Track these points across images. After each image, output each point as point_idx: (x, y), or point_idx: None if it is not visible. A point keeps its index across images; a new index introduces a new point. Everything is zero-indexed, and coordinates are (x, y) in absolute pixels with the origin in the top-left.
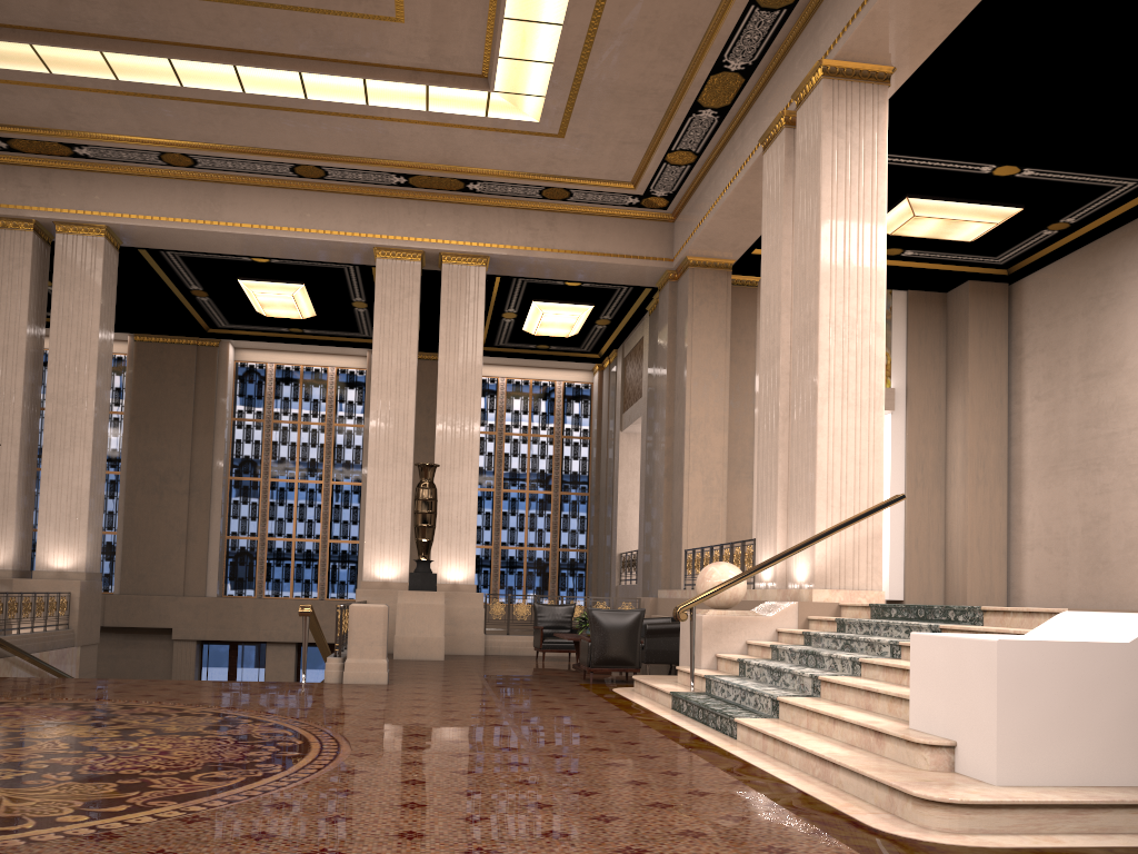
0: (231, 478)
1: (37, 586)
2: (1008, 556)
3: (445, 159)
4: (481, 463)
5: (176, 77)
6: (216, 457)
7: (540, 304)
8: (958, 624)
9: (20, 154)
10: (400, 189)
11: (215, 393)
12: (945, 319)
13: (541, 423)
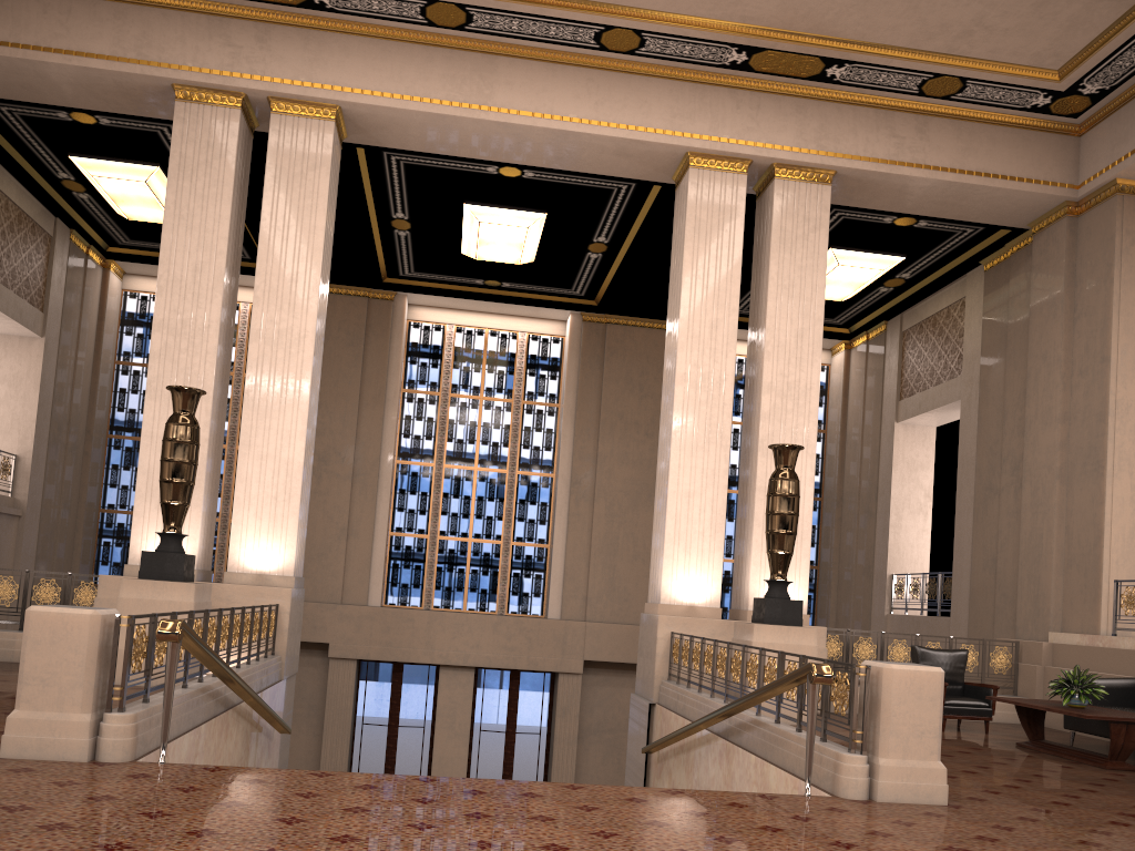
0: (398, 462)
1: (233, 594)
2: None
3: (819, 24)
4: None
5: None
6: (385, 435)
7: (839, 252)
8: None
9: None
10: (728, 74)
11: (387, 356)
12: None
13: None
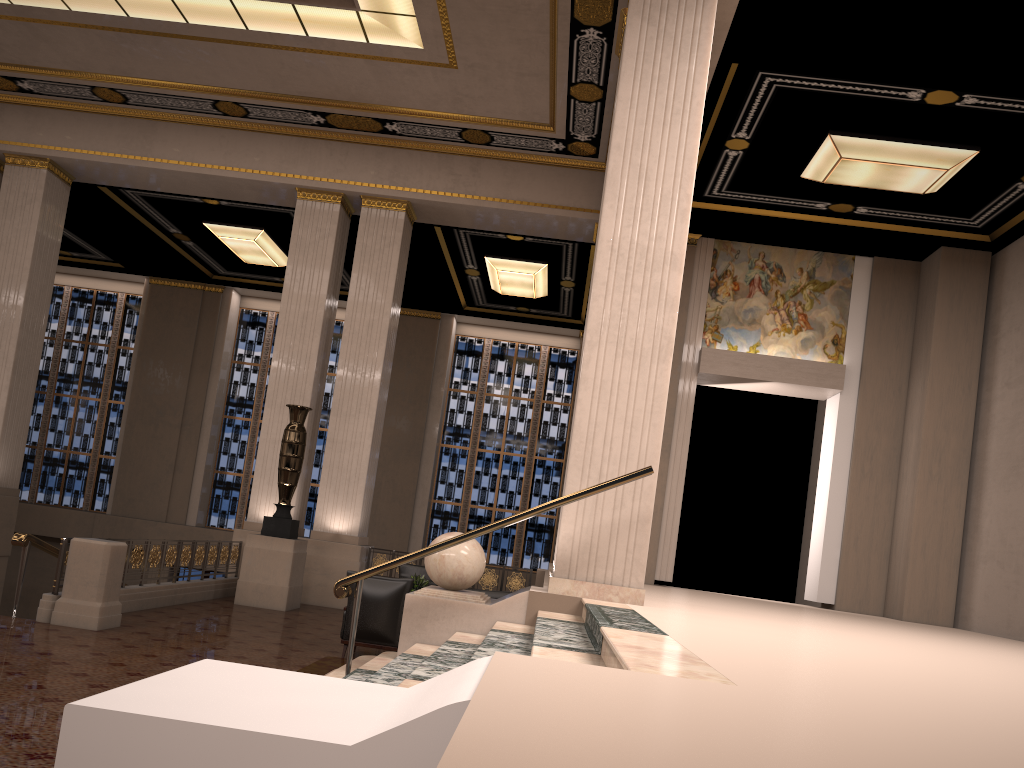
0: (225, 417)
1: None
2: (962, 567)
3: (352, 95)
4: (459, 421)
5: None
6: (209, 395)
7: (493, 260)
8: (591, 647)
9: None
10: (324, 130)
11: (214, 335)
12: (916, 291)
13: (523, 386)
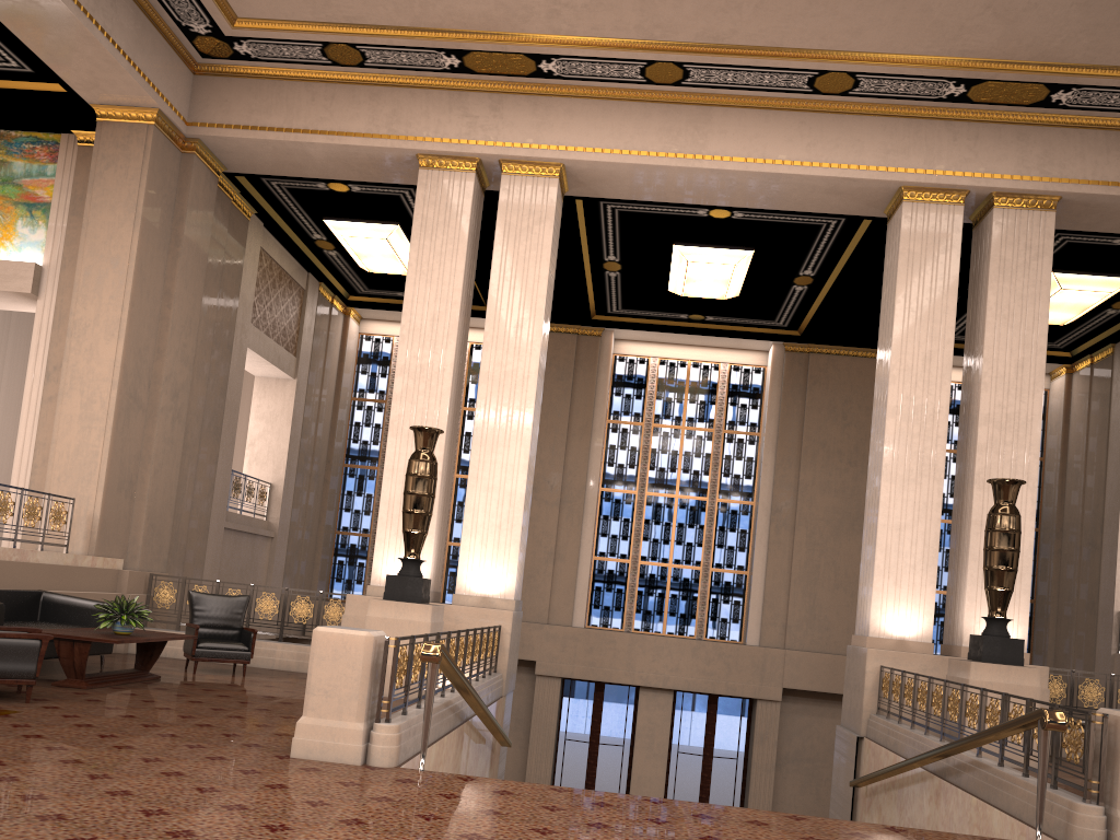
0: (602, 490)
1: (460, 615)
2: None
3: (1044, 51)
4: None
5: None
6: (591, 464)
7: (1061, 276)
8: None
9: (470, 75)
10: (945, 107)
11: (594, 389)
12: None
13: None
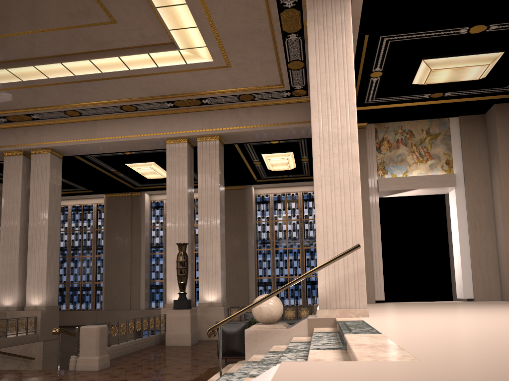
0: (151, 254)
1: (23, 314)
2: None
3: (184, 90)
4: (263, 236)
5: (43, 74)
6: (141, 245)
7: (265, 155)
8: (341, 345)
9: (14, 122)
10: (174, 109)
11: (139, 216)
12: (485, 129)
13: (292, 213)
